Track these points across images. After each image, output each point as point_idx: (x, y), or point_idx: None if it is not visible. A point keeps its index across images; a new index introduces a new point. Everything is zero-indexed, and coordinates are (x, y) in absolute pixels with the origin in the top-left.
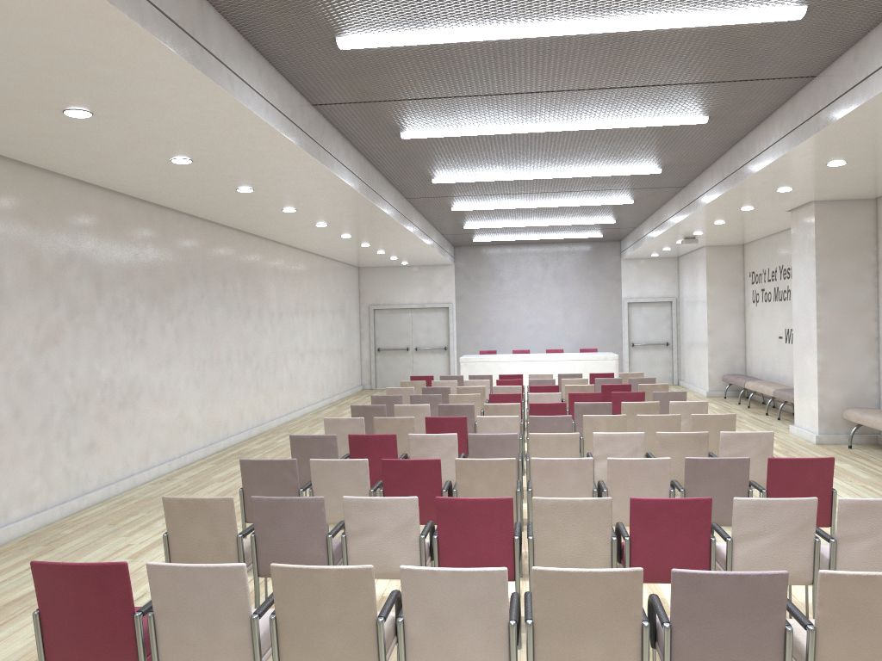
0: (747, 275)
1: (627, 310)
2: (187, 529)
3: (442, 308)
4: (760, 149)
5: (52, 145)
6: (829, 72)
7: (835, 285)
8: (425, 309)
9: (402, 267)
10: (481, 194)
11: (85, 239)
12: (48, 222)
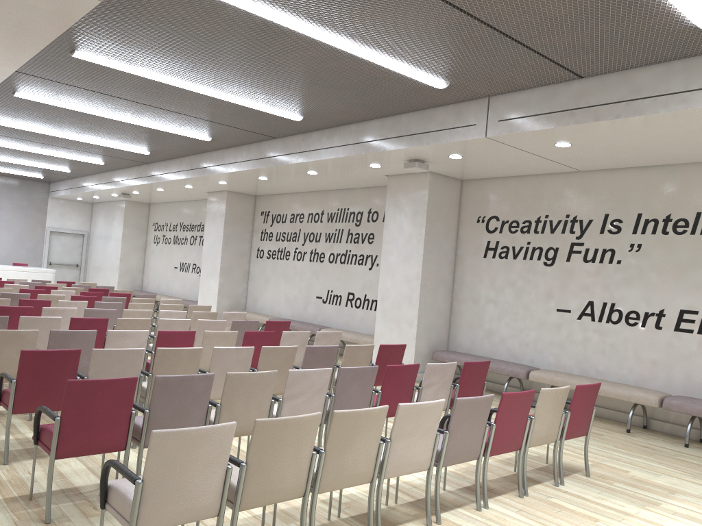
0: (151, 224)
1: (49, 236)
2: (1, 351)
3: None
4: (229, 161)
5: None
6: (286, 139)
7: (232, 240)
8: None
9: None
10: (0, 134)
11: None
12: None
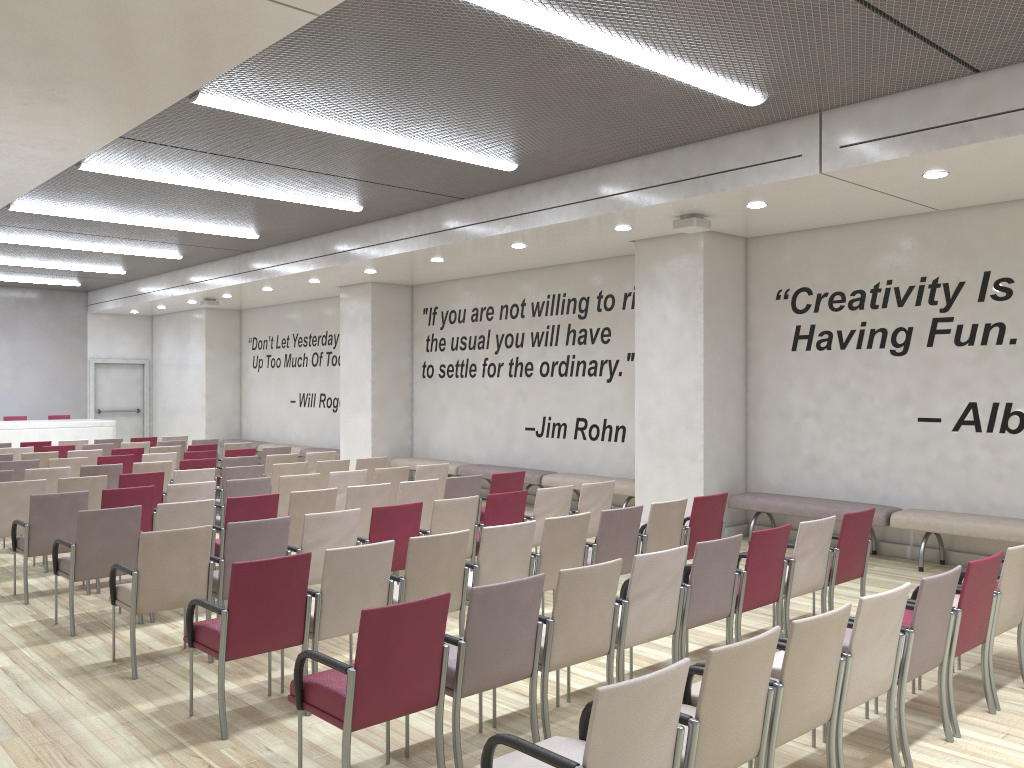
0: (245, 341)
1: (94, 371)
2: (163, 563)
3: None
4: (387, 239)
5: None
6: (480, 200)
7: (384, 354)
8: None
9: None
10: (35, 227)
11: None
12: None
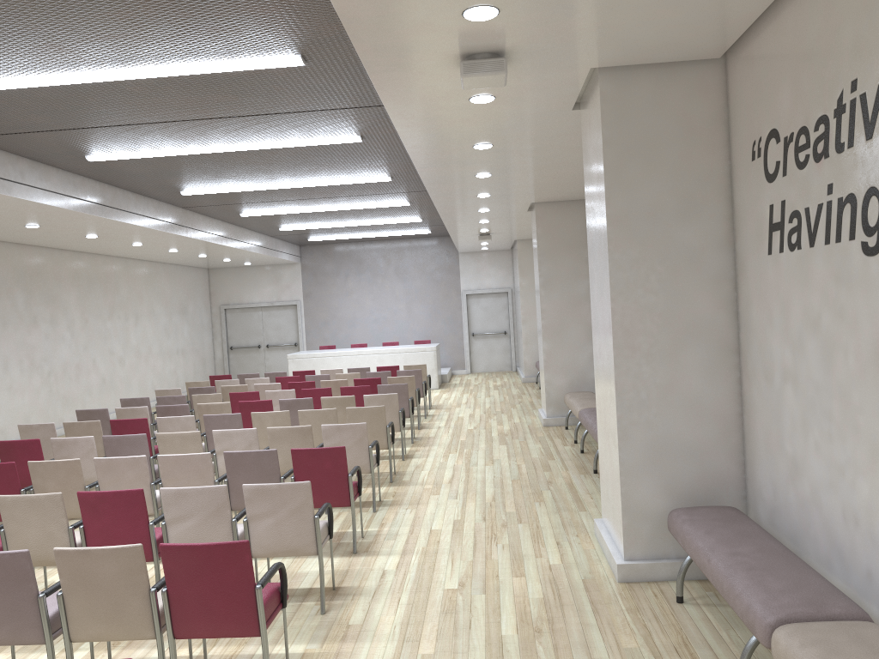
0: None
1: (466, 301)
2: None
3: (291, 306)
4: None
5: None
6: None
7: (556, 279)
8: (274, 307)
9: (251, 267)
10: (251, 201)
11: None
12: None
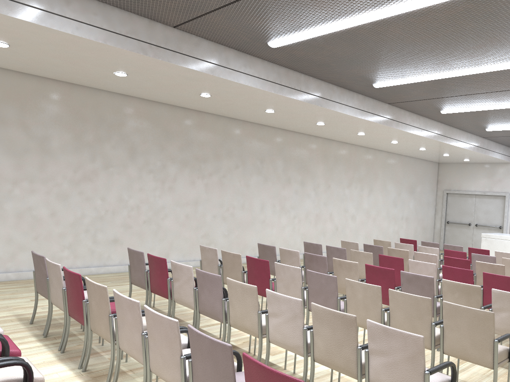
0: None
1: None
2: None
3: (500, 196)
4: None
5: (50, 69)
6: None
7: None
8: (486, 196)
9: (471, 163)
10: (441, 96)
11: (123, 126)
12: (92, 115)
